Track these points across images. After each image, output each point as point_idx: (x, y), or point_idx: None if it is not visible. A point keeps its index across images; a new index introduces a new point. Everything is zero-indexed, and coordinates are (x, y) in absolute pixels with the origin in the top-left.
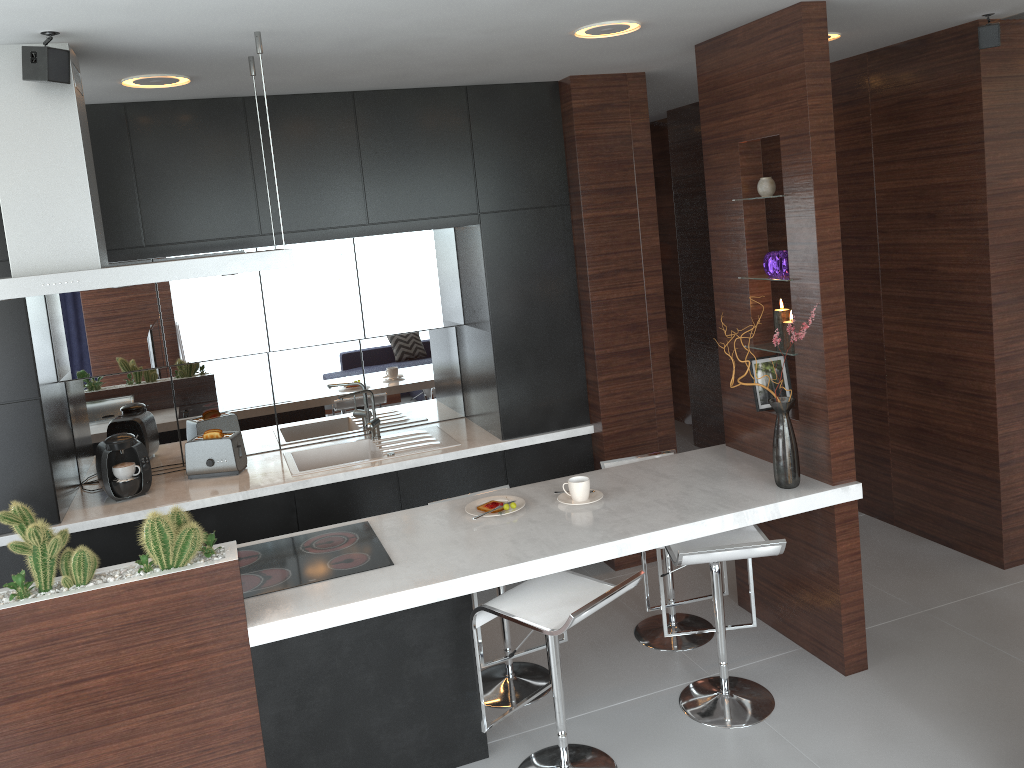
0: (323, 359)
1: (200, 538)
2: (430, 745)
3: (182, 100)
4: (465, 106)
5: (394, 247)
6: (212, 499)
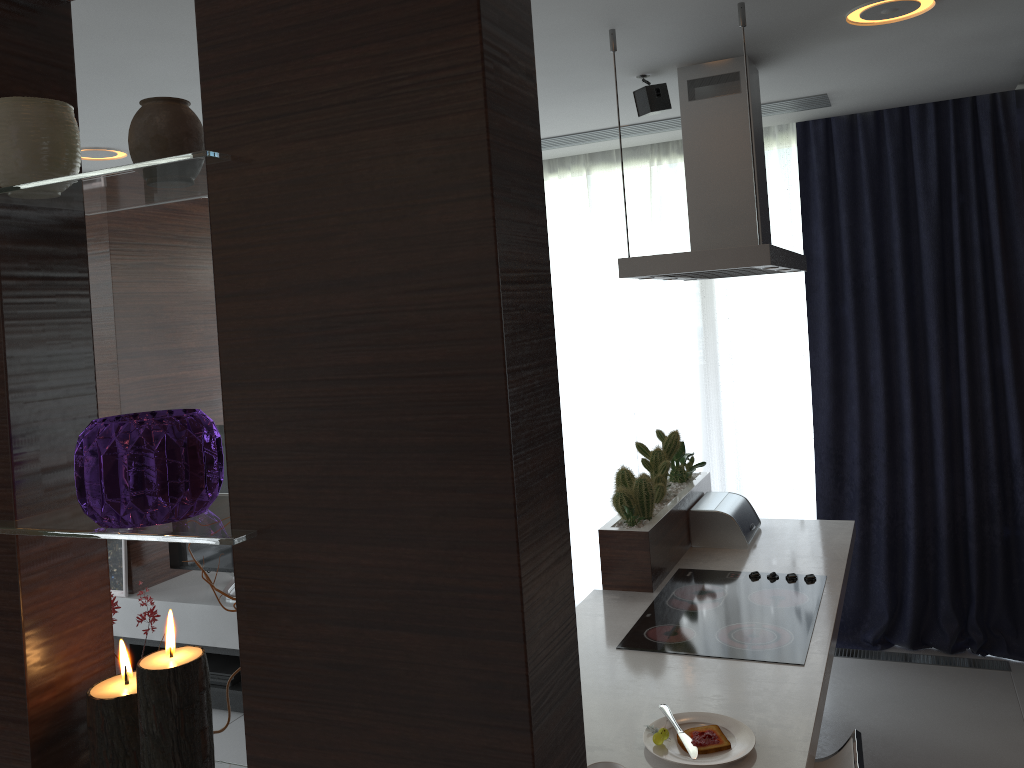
0: None
1: (619, 503)
2: None
3: None
4: None
5: None
6: None
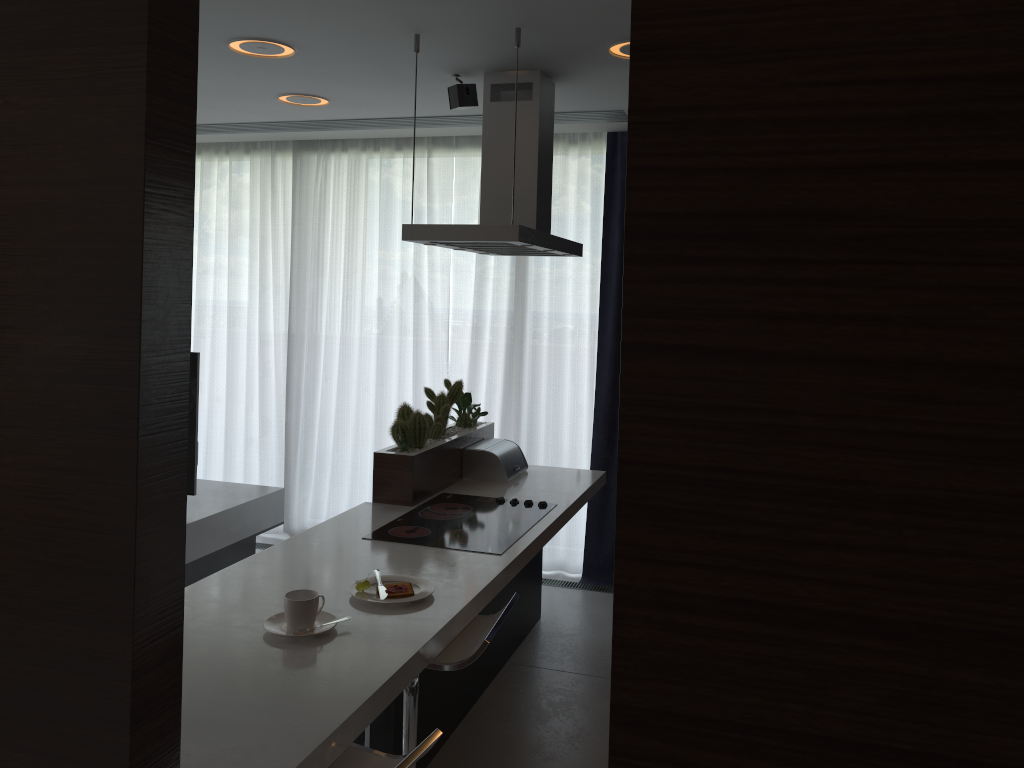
0: None
1: (396, 432)
2: None
3: None
4: None
5: None
6: None
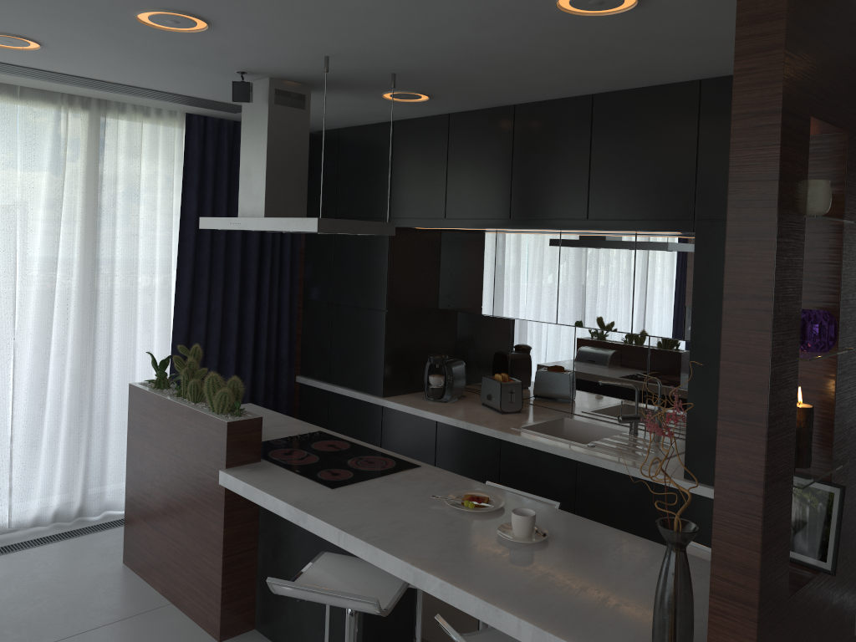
0: (615, 345)
1: (227, 400)
2: None
3: (479, 109)
4: (697, 101)
5: (671, 249)
6: (449, 419)
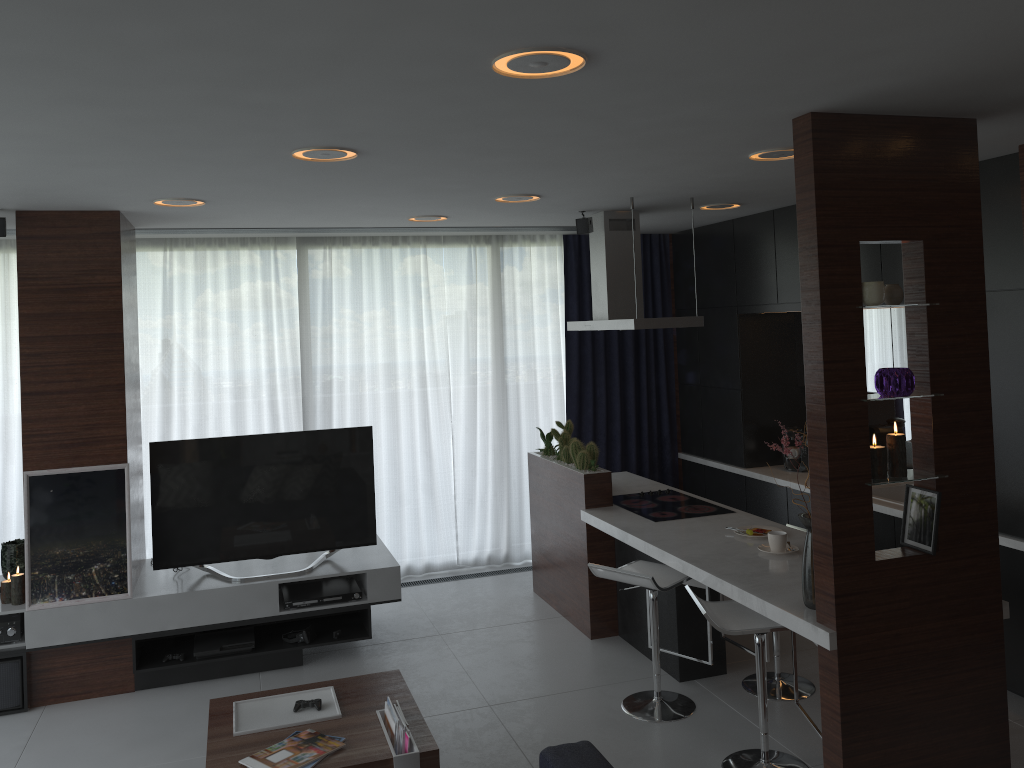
0: None
1: (585, 459)
2: (660, 647)
3: (794, 205)
4: None
5: None
6: (794, 484)
